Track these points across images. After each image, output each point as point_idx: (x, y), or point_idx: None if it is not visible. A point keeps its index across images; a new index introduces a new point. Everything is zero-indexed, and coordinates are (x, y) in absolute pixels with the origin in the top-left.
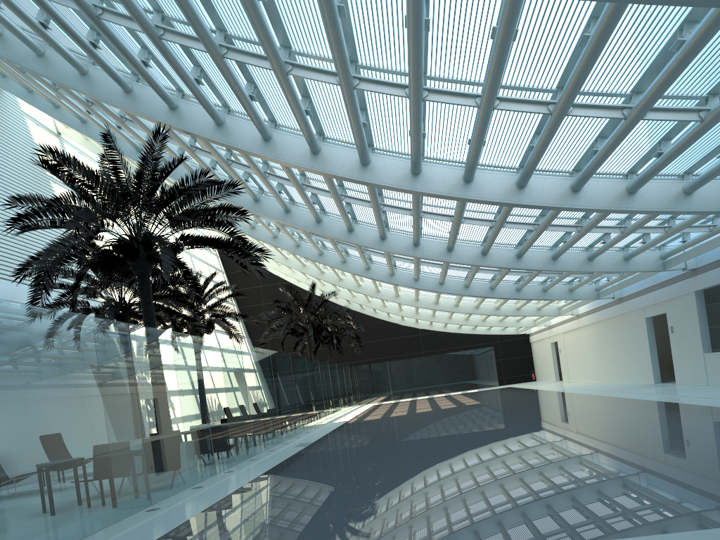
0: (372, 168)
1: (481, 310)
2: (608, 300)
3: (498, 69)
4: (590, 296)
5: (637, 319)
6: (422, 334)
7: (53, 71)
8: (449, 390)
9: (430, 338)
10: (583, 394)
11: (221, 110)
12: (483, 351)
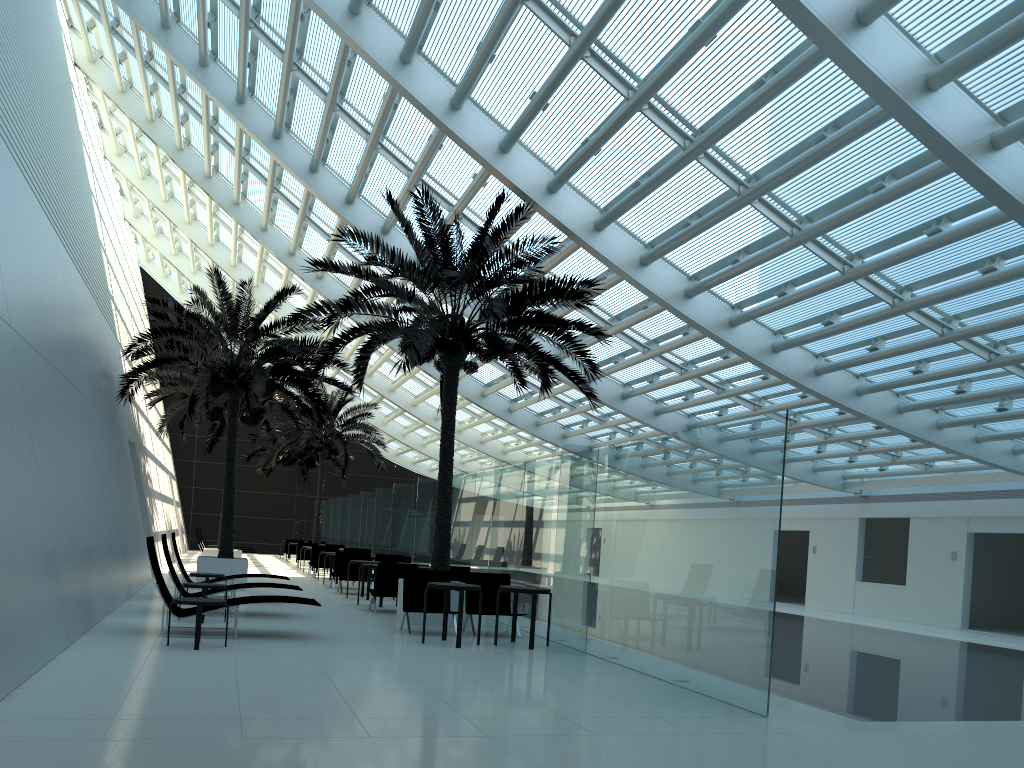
0: (738, 332)
1: None
2: None
3: (1016, 326)
4: None
5: None
6: (416, 480)
7: (418, 89)
8: None
9: None
10: None
11: (601, 213)
12: None
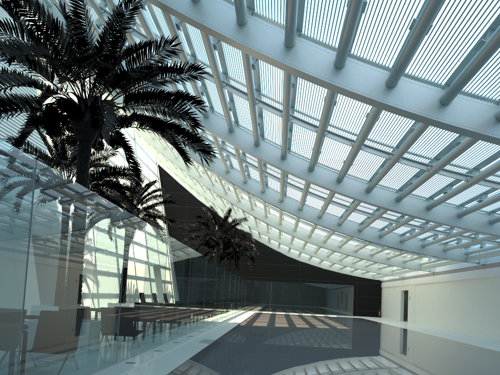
0: (345, 73)
1: (359, 254)
2: (470, 264)
3: None
4: (459, 258)
5: (499, 284)
6: (301, 265)
7: None
8: (314, 312)
9: (306, 270)
10: (447, 339)
11: None
12: (345, 287)
